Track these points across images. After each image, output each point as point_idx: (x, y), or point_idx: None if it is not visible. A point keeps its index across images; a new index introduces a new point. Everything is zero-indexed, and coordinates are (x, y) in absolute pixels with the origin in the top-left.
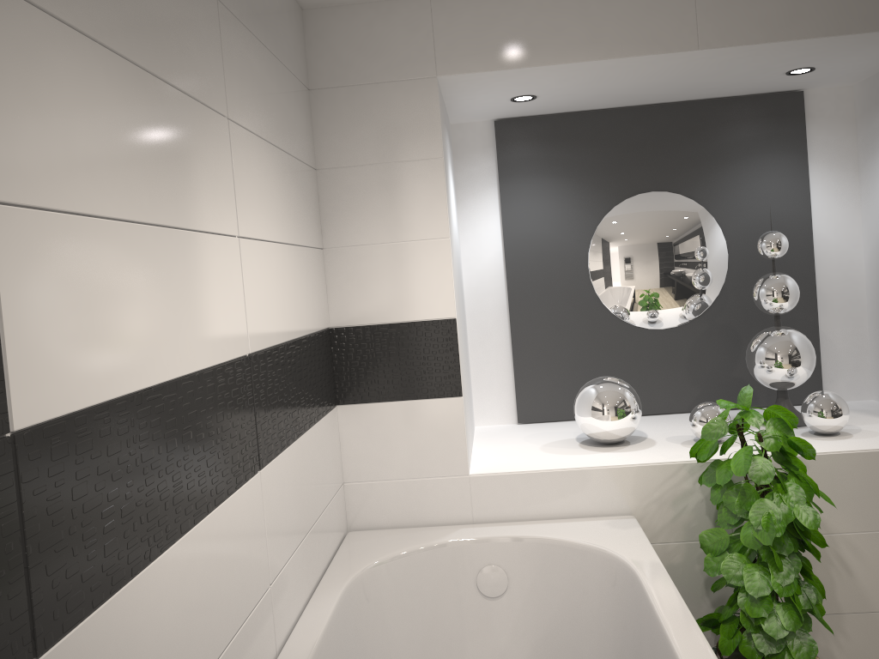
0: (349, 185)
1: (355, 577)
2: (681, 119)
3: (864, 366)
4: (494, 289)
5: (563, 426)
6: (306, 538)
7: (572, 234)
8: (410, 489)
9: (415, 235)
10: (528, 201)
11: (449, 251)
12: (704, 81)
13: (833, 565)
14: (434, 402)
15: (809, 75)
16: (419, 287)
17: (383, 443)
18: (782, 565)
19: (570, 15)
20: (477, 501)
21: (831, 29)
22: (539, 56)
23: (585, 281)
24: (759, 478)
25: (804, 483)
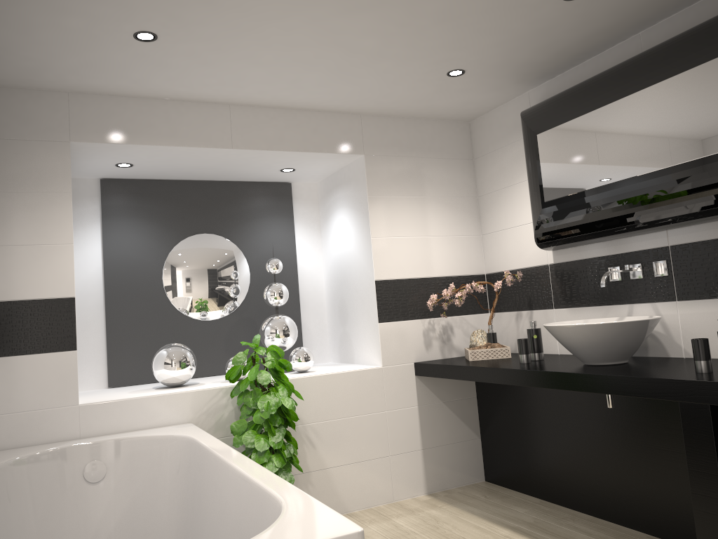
0: None
1: None
2: (223, 191)
3: (326, 342)
4: (94, 292)
5: (142, 386)
6: None
7: (152, 257)
8: (33, 418)
9: (48, 241)
10: (122, 233)
11: (72, 253)
12: (236, 168)
13: (305, 442)
14: (56, 355)
15: (293, 173)
16: (49, 276)
17: (13, 385)
18: (275, 432)
19: (159, 118)
20: (84, 423)
21: (300, 148)
22: (139, 138)
23: (160, 288)
24: (263, 381)
25: (287, 386)
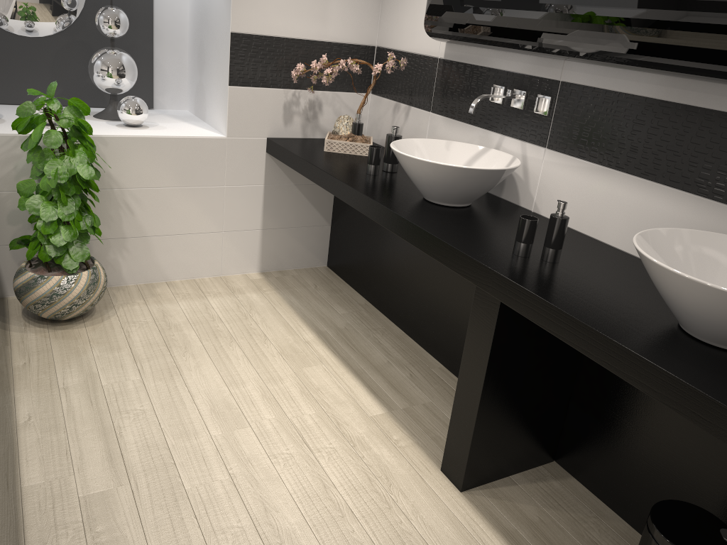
0: None
1: None
2: None
3: (184, 87)
4: None
5: None
6: None
7: None
8: None
9: None
10: None
11: None
12: None
13: (121, 208)
14: None
15: None
16: None
17: None
18: (68, 202)
19: None
20: None
21: None
22: None
23: None
24: (51, 144)
25: (90, 151)
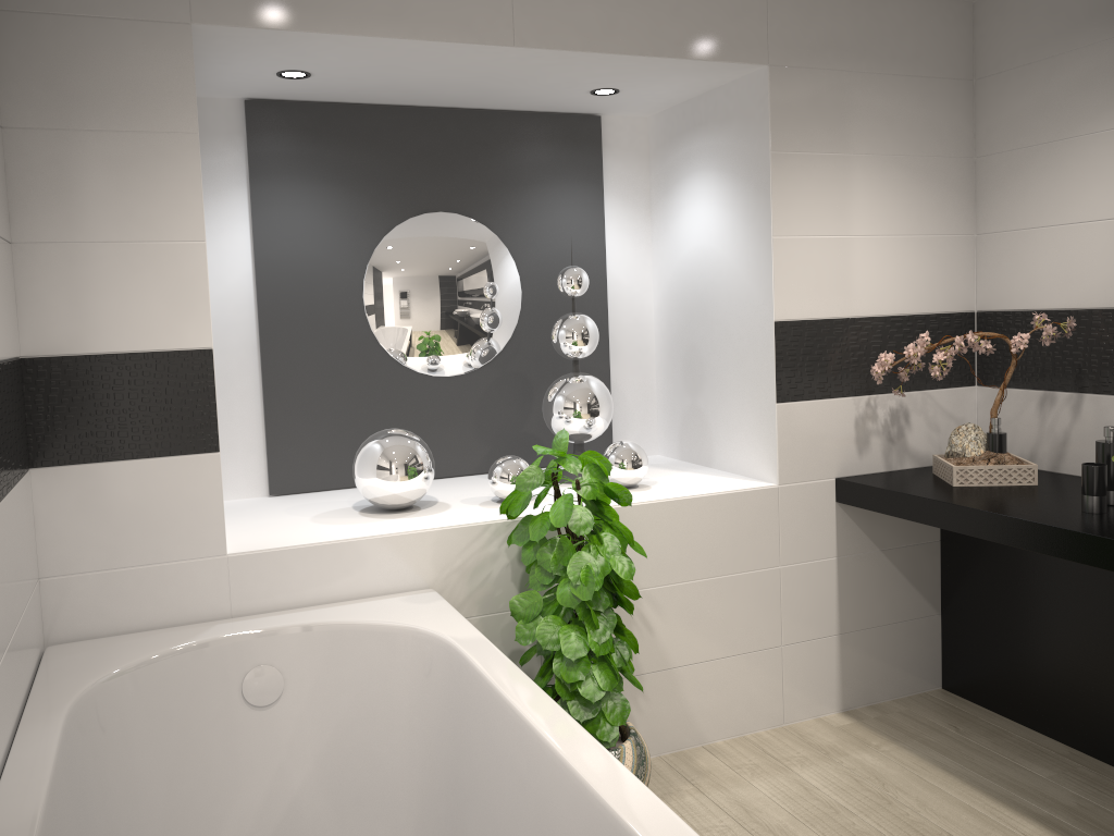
0: (56, 156)
1: (79, 698)
2: (474, 130)
3: (652, 419)
4: (240, 321)
5: (331, 496)
6: (9, 647)
7: (344, 256)
8: (143, 580)
9: (157, 234)
10: (289, 209)
11: (205, 260)
12: (507, 86)
13: (635, 623)
14: (180, 461)
15: (611, 99)
16: (161, 306)
17: (103, 519)
18: (598, 622)
19: None
20: (238, 588)
21: (645, 48)
22: (330, 20)
23: (360, 316)
24: (579, 528)
25: (618, 533)
